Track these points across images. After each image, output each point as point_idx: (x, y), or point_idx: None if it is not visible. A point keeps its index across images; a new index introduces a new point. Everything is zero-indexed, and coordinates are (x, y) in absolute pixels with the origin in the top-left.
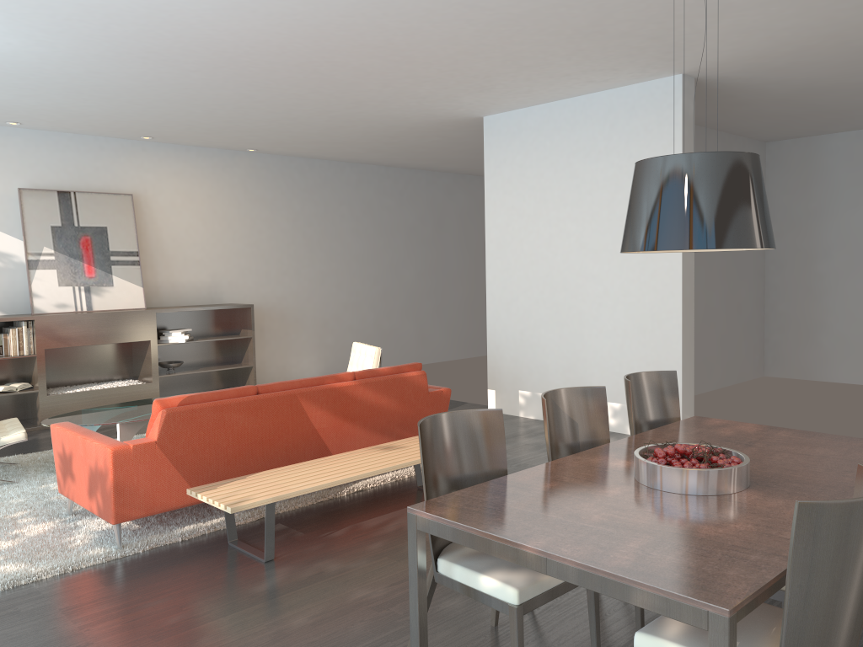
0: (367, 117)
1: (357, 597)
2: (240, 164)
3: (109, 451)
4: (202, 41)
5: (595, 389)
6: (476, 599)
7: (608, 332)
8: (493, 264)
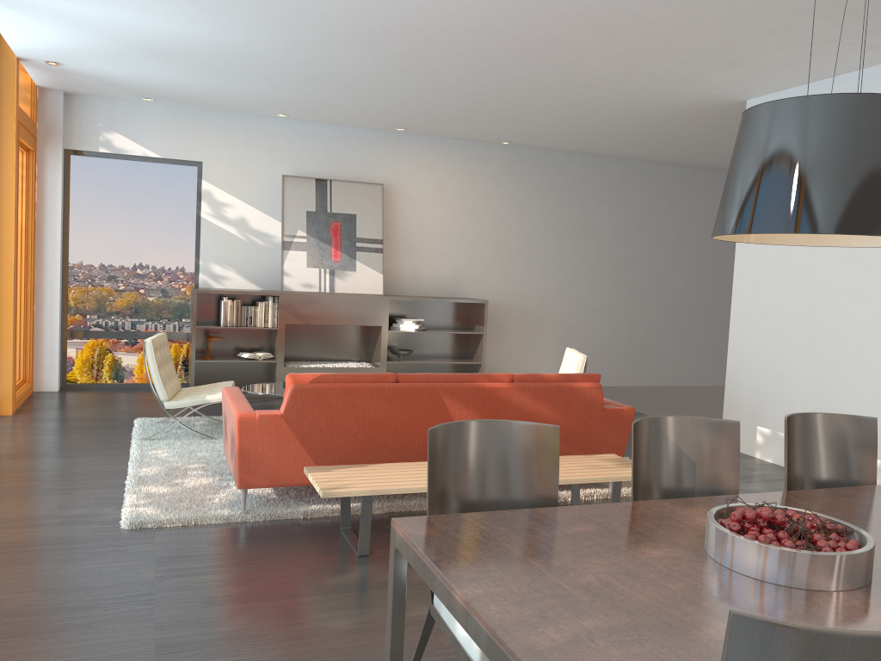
0: (609, 103)
1: (416, 615)
2: (494, 157)
3: (236, 416)
4: (396, 20)
5: (725, 423)
6: (452, 645)
7: (873, 367)
8: (741, 274)
